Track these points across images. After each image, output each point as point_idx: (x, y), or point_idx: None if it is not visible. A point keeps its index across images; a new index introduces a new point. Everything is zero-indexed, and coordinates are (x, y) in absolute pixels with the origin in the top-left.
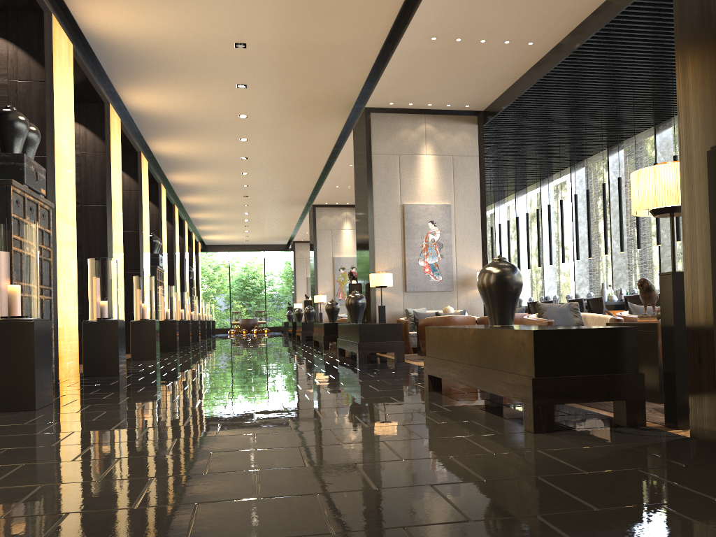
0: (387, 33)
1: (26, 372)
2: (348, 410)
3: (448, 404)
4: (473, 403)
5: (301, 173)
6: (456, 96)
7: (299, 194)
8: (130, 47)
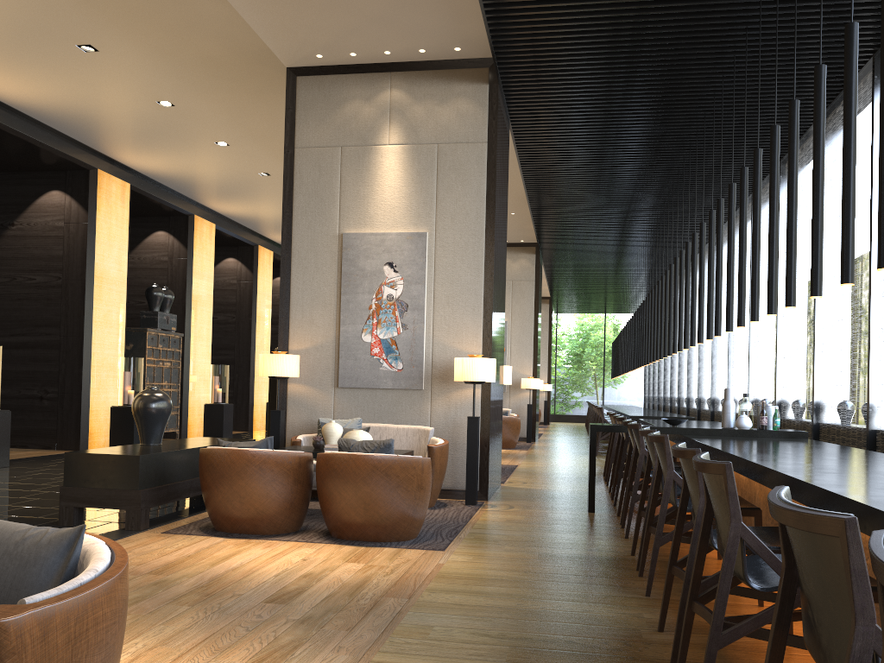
0: None
1: None
2: None
3: None
4: None
5: None
6: (412, 29)
7: None
8: None
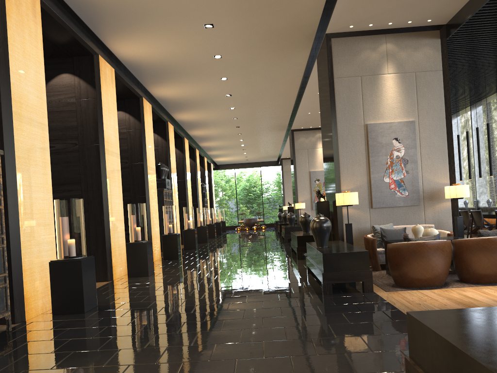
0: None
1: None
2: None
3: None
4: None
5: (278, 104)
6: (418, 10)
7: (279, 121)
8: None
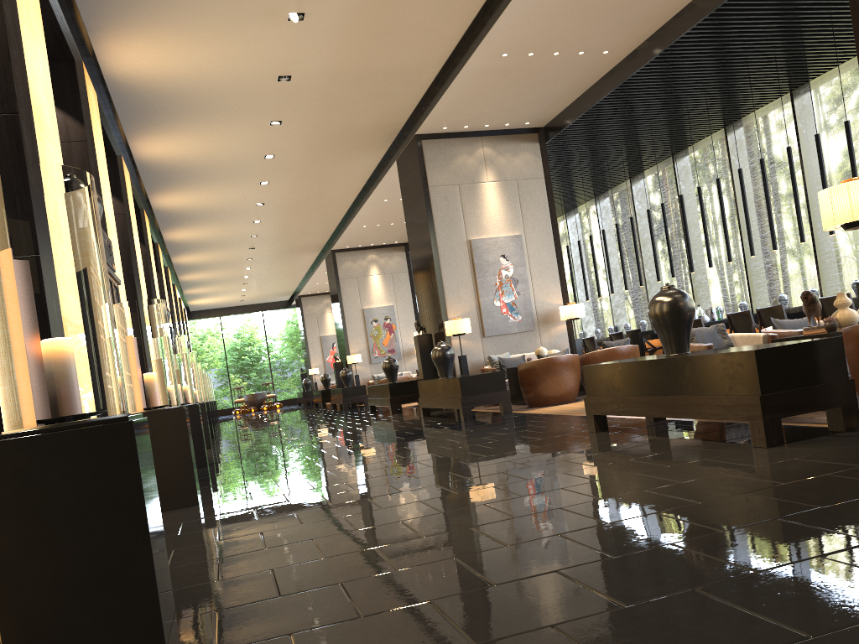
0: (450, 52)
1: (183, 464)
2: (545, 457)
3: (638, 439)
4: (661, 435)
5: (323, 214)
6: (517, 114)
7: (316, 239)
8: (156, 90)
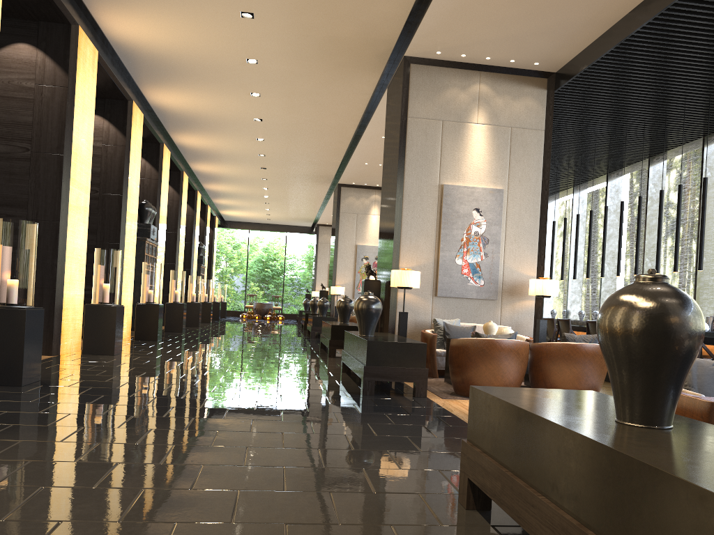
0: None
1: None
2: None
3: None
4: None
5: (325, 144)
6: (524, 48)
7: (323, 170)
8: None
